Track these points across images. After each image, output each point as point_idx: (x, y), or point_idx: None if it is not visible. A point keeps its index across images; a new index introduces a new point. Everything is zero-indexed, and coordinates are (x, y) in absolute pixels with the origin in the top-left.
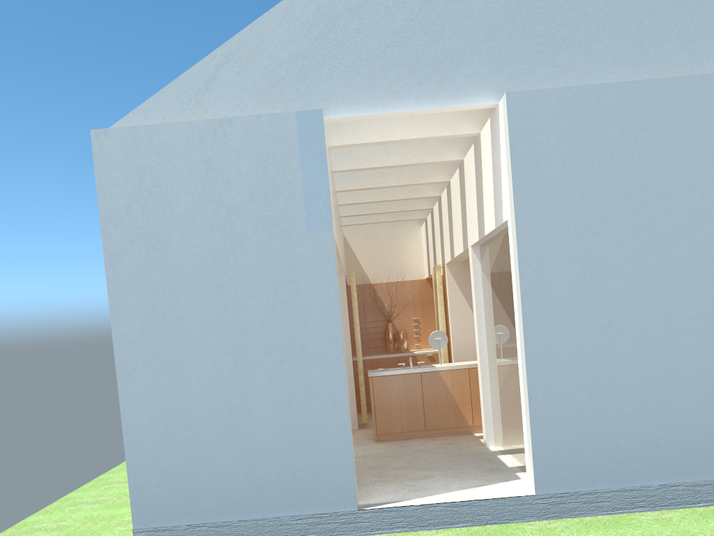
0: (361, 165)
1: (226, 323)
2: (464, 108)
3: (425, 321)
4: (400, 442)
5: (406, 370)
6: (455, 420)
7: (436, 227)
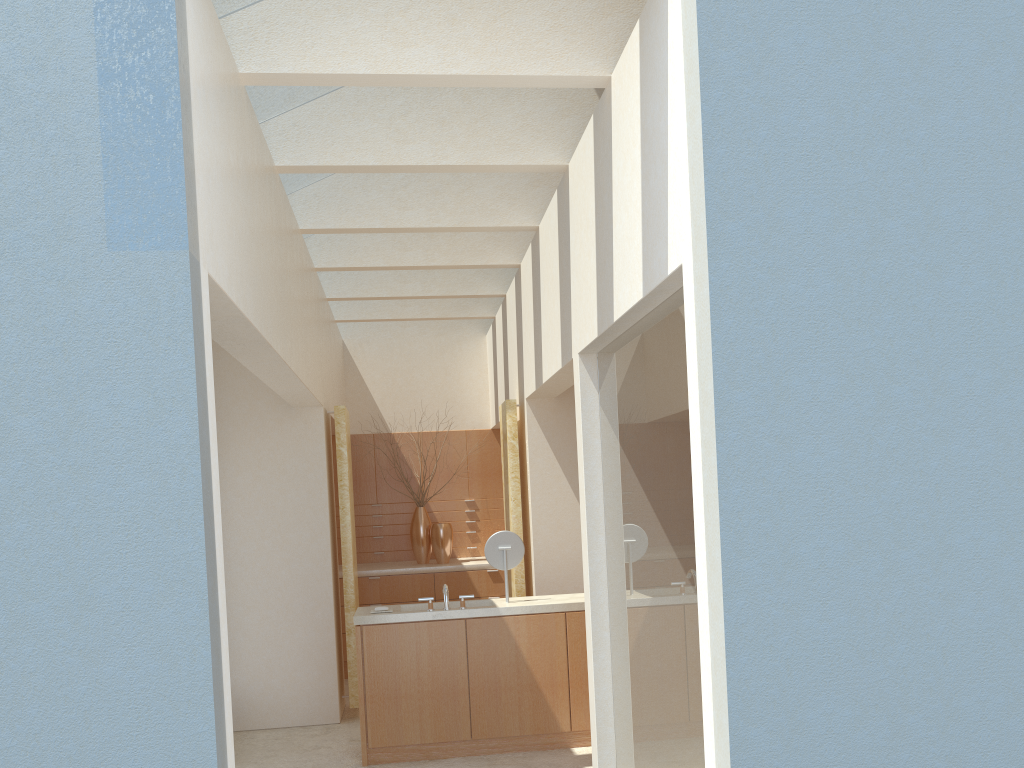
0: (341, 159)
1: None
2: None
3: (488, 506)
4: None
5: (436, 614)
6: (535, 720)
7: (511, 329)
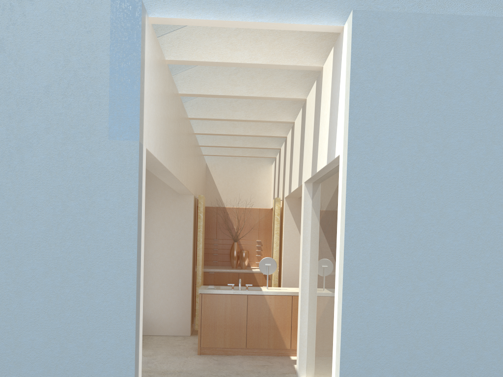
0: (207, 91)
1: (1, 232)
2: (305, 27)
3: (267, 244)
4: (220, 358)
5: (234, 291)
6: (274, 342)
7: (281, 165)
